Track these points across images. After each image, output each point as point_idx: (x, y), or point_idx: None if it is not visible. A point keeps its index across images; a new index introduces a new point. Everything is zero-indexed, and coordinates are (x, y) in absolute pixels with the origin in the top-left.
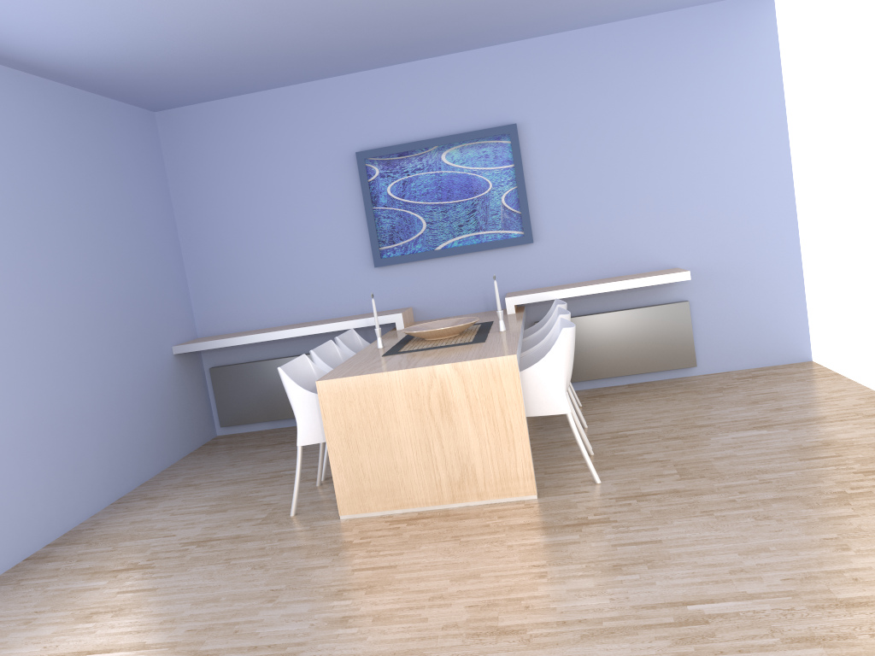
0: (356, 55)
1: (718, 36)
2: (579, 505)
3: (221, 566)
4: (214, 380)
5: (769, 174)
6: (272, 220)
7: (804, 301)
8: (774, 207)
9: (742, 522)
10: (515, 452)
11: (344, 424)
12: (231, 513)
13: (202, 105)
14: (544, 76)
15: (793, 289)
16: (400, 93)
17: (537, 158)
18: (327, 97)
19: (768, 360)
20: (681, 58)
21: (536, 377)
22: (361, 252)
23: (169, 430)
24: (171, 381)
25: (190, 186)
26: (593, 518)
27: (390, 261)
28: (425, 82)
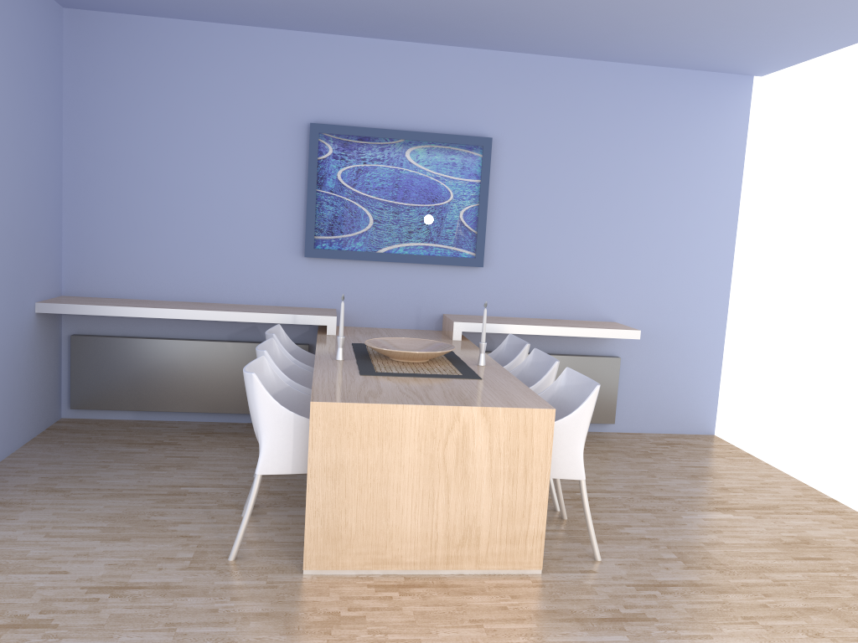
0: (348, 16)
1: (698, 104)
2: (598, 590)
3: (166, 636)
4: (74, 351)
5: (714, 249)
6: (189, 176)
7: (719, 377)
8: (712, 282)
9: (796, 638)
10: (529, 519)
11: (335, 460)
12: (140, 545)
13: (129, 17)
14: (529, 96)
15: (712, 363)
16: (373, 71)
17: (504, 179)
18: (288, 52)
19: (677, 427)
20: (661, 116)
21: (557, 434)
22: (290, 236)
23: (16, 409)
24: (28, 346)
25: (92, 110)
26: (626, 611)
27: (323, 254)
28: (403, 67)
